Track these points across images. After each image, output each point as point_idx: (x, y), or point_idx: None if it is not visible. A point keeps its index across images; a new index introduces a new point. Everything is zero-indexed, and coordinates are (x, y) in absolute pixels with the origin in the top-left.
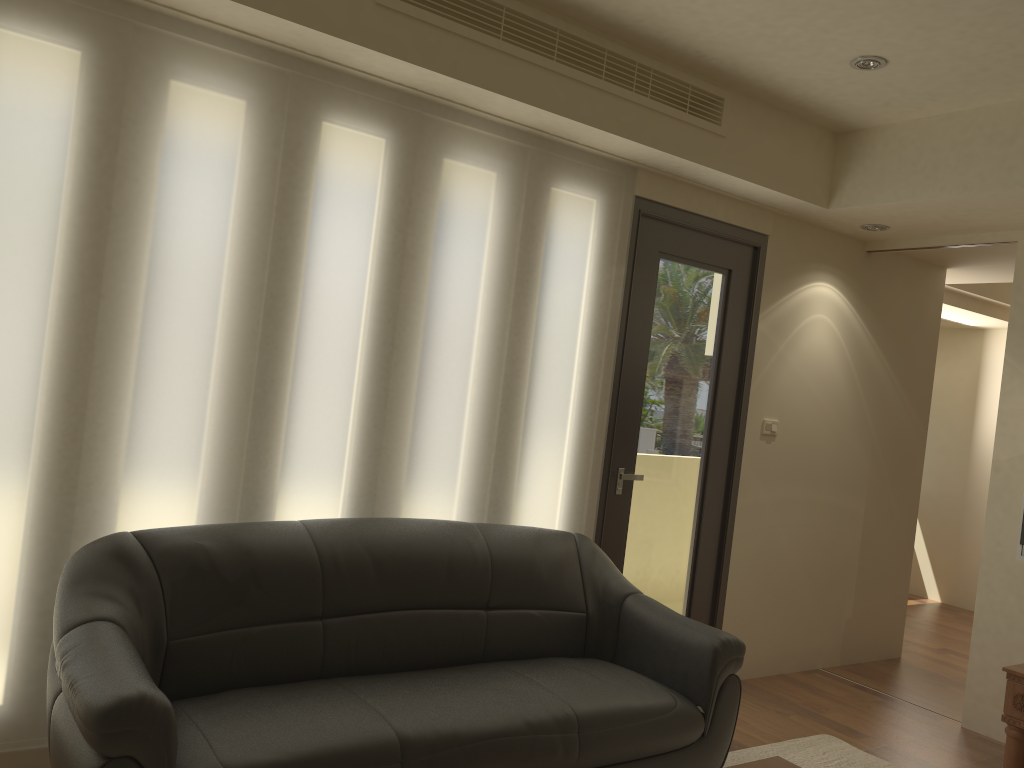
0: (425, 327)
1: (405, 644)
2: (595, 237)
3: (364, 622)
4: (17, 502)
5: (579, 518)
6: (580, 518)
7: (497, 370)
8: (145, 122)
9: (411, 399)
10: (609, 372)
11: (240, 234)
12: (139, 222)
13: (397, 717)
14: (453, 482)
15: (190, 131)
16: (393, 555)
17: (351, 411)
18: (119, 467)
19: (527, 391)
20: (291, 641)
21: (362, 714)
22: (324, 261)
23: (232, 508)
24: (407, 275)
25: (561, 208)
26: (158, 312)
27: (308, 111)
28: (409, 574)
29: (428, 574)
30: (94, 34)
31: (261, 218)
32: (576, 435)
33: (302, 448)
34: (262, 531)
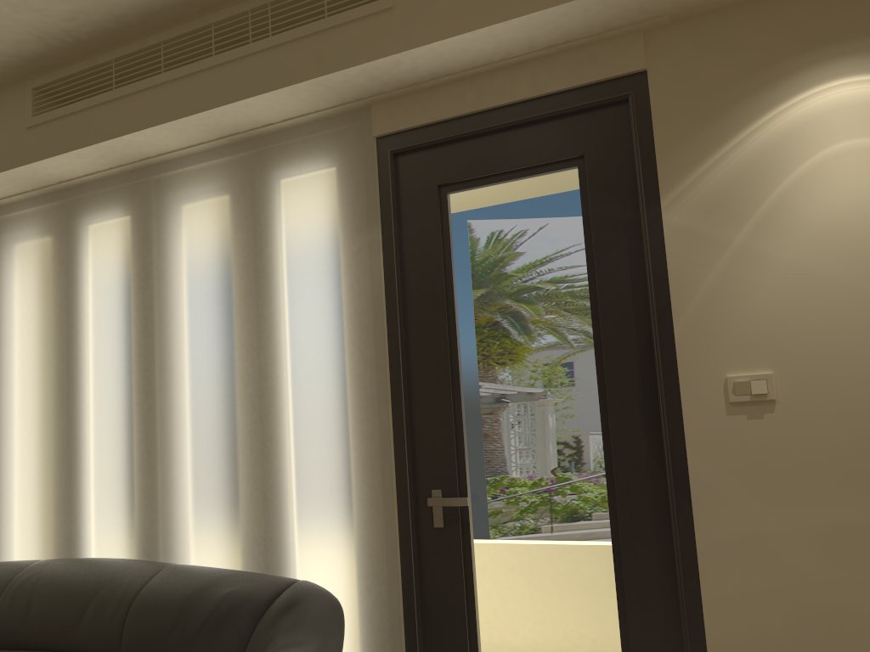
0: (168, 367)
1: None
2: (328, 210)
3: None
4: None
5: (370, 561)
6: (371, 561)
7: (240, 393)
8: None
9: (165, 439)
10: (378, 364)
11: (41, 334)
12: None
13: None
14: (213, 520)
15: (11, 274)
16: (50, 595)
17: (121, 458)
18: None
19: (276, 409)
20: None
21: None
22: (90, 335)
23: (55, 549)
24: (148, 324)
25: (281, 198)
26: (6, 405)
27: (69, 224)
28: (54, 615)
29: (68, 616)
30: None
31: (51, 317)
32: (346, 452)
33: (92, 495)
34: None
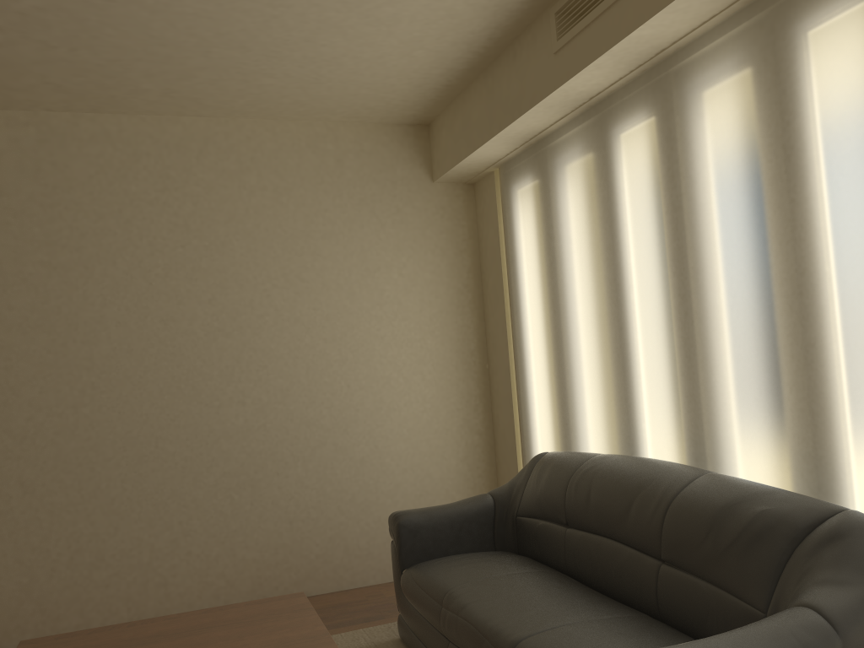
0: (699, 269)
1: (603, 568)
2: None
3: (583, 538)
4: (549, 433)
5: None
6: None
7: (775, 293)
8: (551, 202)
9: (702, 344)
10: None
11: (590, 247)
12: (558, 262)
13: (470, 584)
14: (755, 430)
15: (564, 195)
16: (603, 487)
17: (664, 363)
18: (573, 414)
19: (817, 310)
20: (551, 536)
21: (471, 576)
22: (628, 243)
23: (617, 445)
24: (677, 226)
25: (808, 54)
26: (571, 313)
27: (603, 137)
28: (606, 505)
29: (617, 509)
30: (532, 169)
31: (596, 230)
32: None
33: (642, 398)
34: (569, 457)
